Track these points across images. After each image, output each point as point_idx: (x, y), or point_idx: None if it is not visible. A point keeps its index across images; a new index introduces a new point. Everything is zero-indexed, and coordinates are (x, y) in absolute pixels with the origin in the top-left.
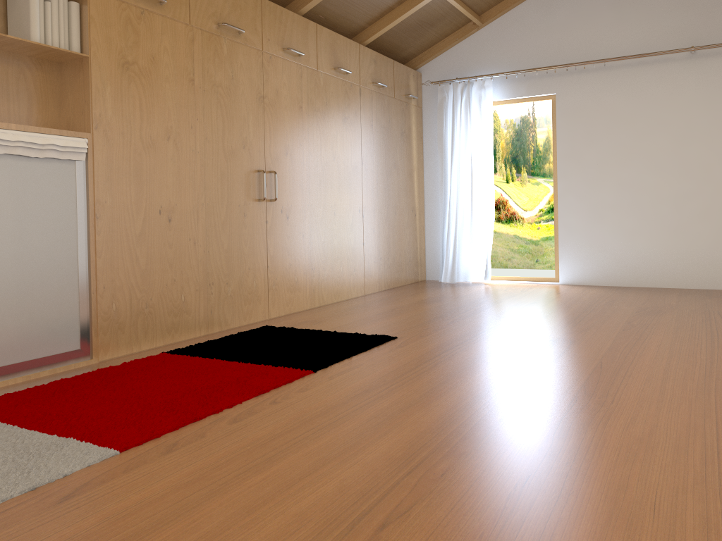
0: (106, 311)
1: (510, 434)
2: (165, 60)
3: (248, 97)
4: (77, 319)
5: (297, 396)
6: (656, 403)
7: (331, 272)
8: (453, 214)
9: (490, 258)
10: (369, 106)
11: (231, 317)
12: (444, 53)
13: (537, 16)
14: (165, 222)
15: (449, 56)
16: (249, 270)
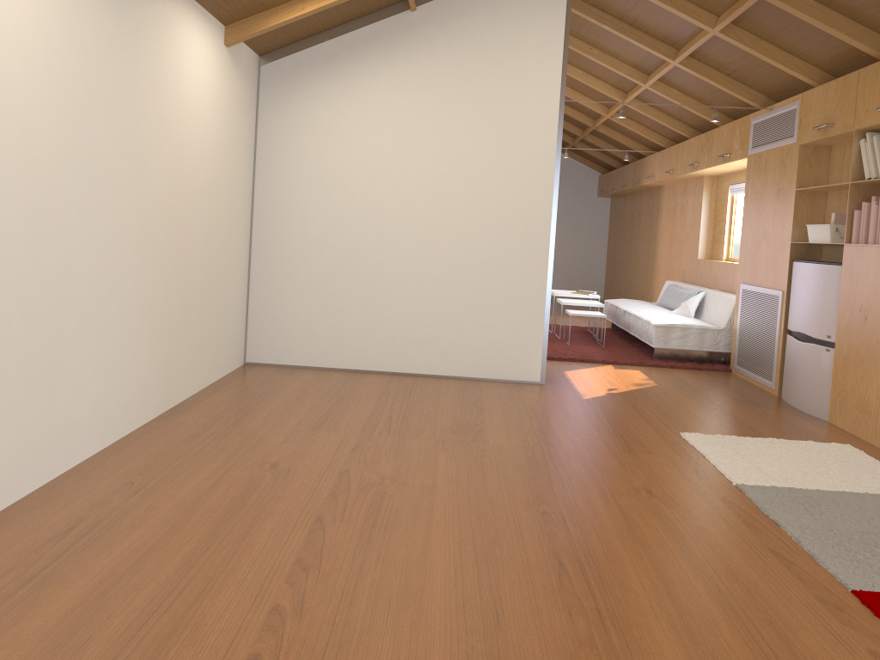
0: None
1: None
2: None
3: None
4: None
5: None
6: None
7: None
8: None
9: None
10: None
11: None
12: None
13: None
14: None
15: None
16: None
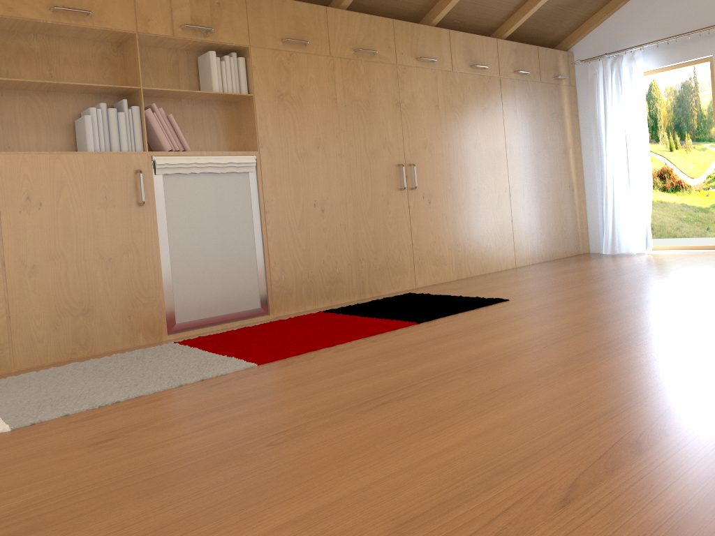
0: (277, 281)
1: (526, 362)
2: (311, 88)
3: (385, 105)
4: (257, 286)
5: (392, 338)
6: (679, 346)
7: (477, 247)
8: (610, 187)
9: (650, 228)
10: (511, 94)
11: (380, 286)
12: (594, 30)
13: None
14: (319, 212)
15: (599, 32)
16: (395, 248)
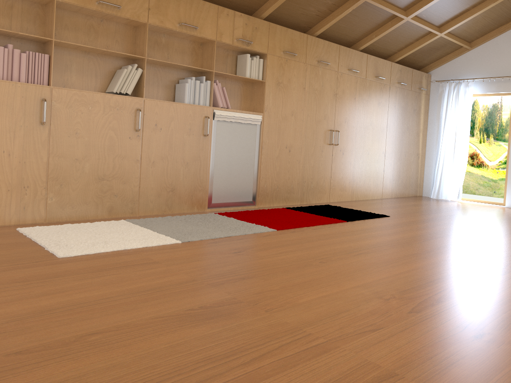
0: (262, 187)
1: (417, 246)
2: (294, 80)
3: (329, 94)
4: (252, 188)
5: (338, 227)
6: (490, 248)
7: (363, 183)
8: (441, 159)
9: (461, 187)
10: (394, 96)
11: (311, 198)
12: (446, 63)
13: (507, 44)
14: (287, 152)
15: (449, 66)
16: (322, 177)
